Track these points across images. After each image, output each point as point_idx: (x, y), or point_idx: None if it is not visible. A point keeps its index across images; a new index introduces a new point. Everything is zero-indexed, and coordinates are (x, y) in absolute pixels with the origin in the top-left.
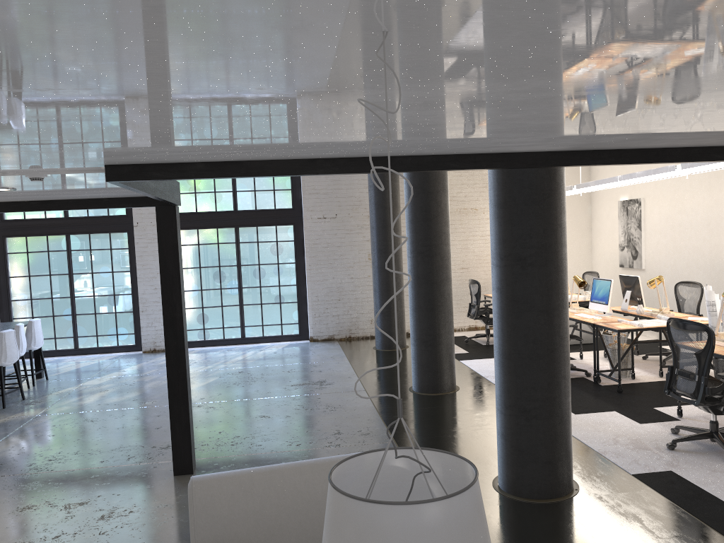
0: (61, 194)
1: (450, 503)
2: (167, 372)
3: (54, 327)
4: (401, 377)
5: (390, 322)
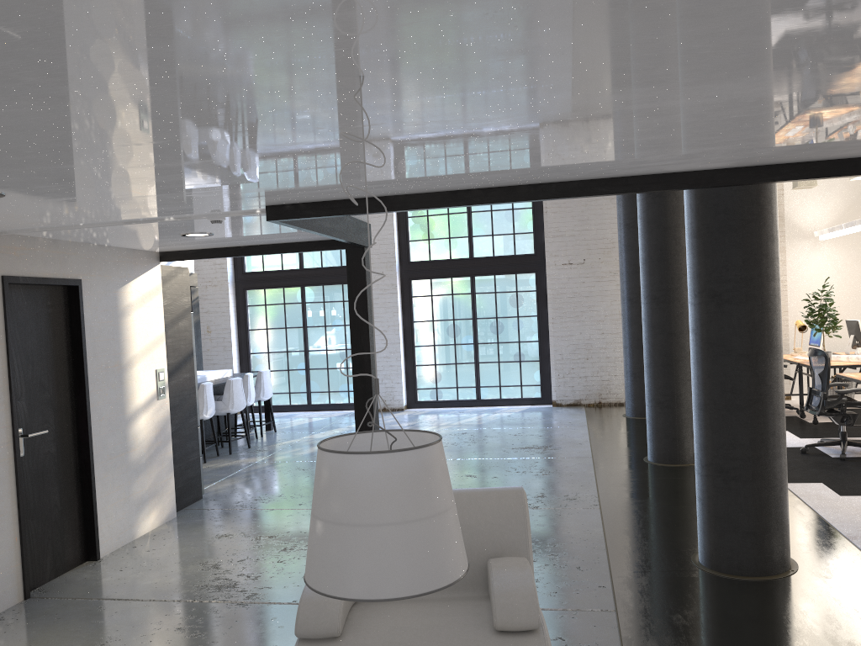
0: (257, 239)
1: (392, 457)
2: (355, 415)
3: (289, 381)
4: (641, 446)
5: (642, 384)
